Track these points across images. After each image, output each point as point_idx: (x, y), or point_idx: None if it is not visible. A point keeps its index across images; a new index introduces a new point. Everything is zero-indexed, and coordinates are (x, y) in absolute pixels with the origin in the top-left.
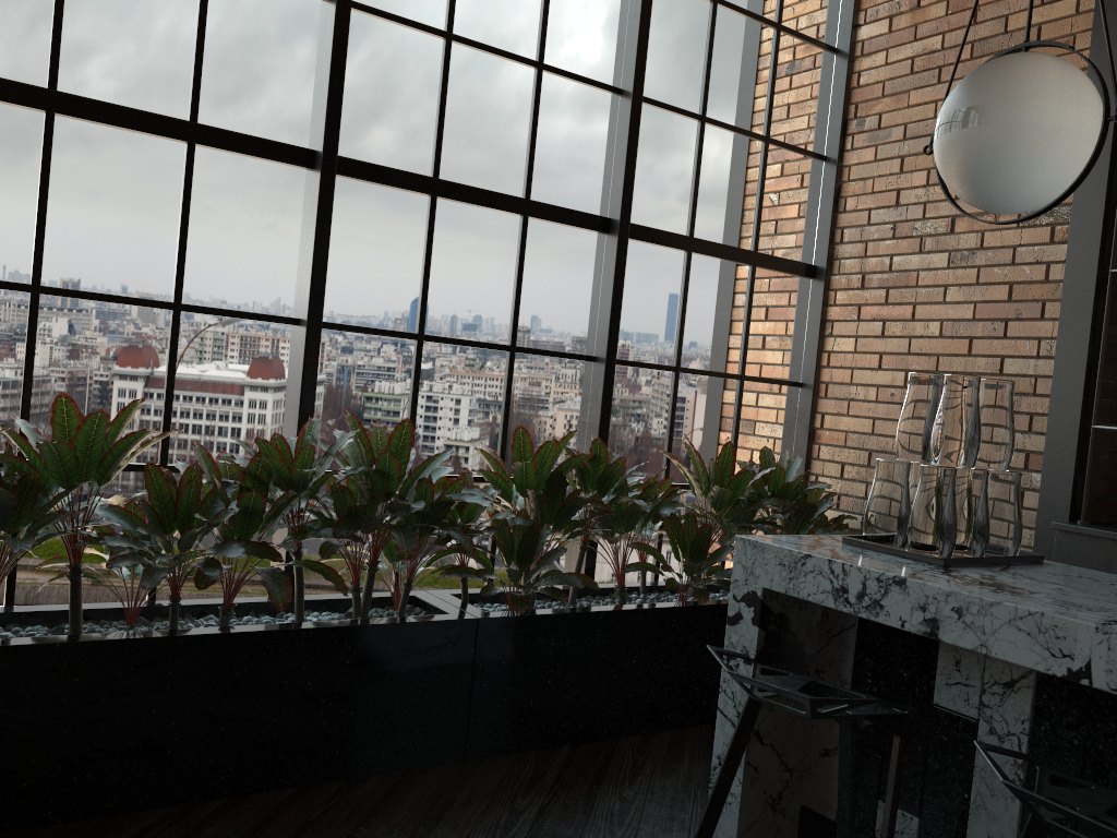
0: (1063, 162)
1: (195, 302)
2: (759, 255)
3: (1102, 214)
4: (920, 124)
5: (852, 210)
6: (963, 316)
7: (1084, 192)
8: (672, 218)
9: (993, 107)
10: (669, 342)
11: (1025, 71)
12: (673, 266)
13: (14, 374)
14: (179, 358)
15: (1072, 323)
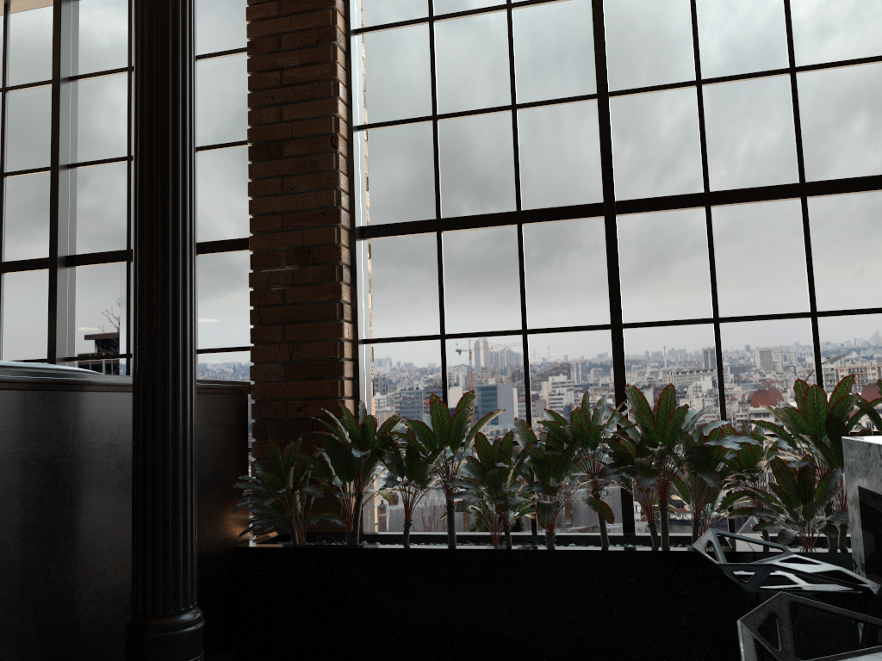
0: None
1: (536, 326)
2: None
3: None
4: None
5: None
6: None
7: None
8: None
9: None
10: None
11: None
12: None
13: (438, 390)
14: (531, 366)
15: None
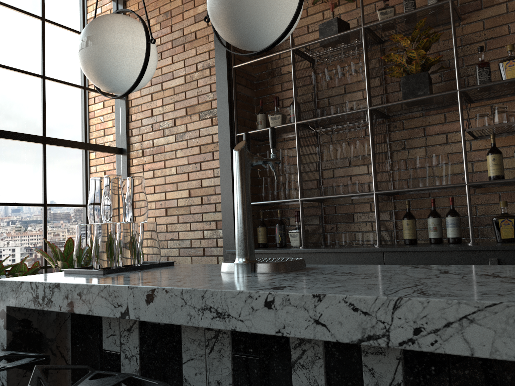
0: (131, 63)
1: None
2: (88, 144)
3: (228, 110)
4: (156, 78)
5: (134, 120)
6: (184, 163)
7: (221, 102)
8: (31, 127)
9: (92, 37)
10: (38, 191)
11: (106, 20)
12: (35, 152)
13: None
14: None
15: (224, 160)
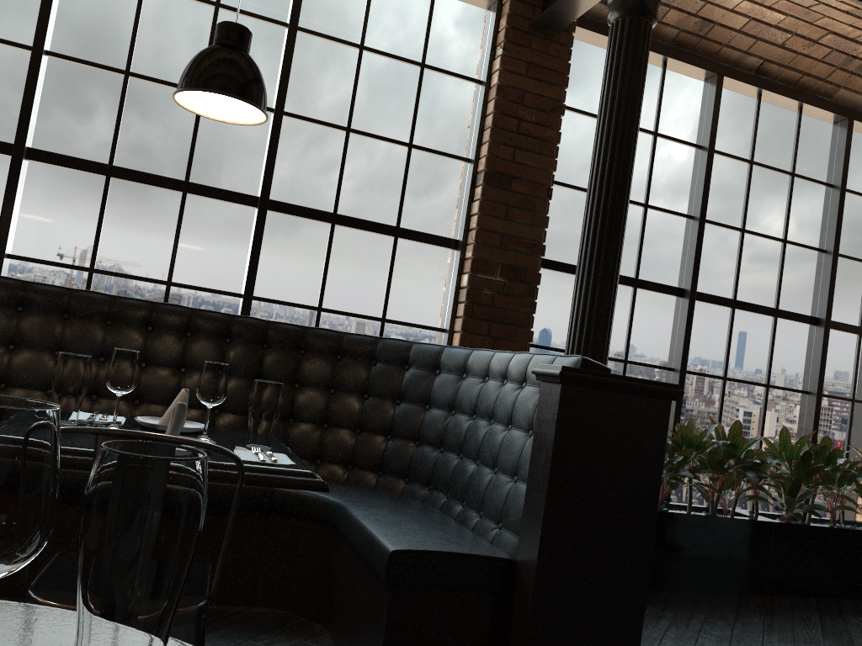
0: None
1: (632, 359)
2: None
3: None
4: None
5: None
6: None
7: None
8: (850, 317)
9: None
10: (848, 384)
11: None
12: (851, 343)
13: None
14: None
15: None
